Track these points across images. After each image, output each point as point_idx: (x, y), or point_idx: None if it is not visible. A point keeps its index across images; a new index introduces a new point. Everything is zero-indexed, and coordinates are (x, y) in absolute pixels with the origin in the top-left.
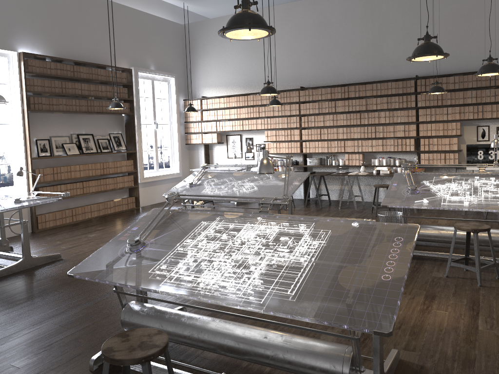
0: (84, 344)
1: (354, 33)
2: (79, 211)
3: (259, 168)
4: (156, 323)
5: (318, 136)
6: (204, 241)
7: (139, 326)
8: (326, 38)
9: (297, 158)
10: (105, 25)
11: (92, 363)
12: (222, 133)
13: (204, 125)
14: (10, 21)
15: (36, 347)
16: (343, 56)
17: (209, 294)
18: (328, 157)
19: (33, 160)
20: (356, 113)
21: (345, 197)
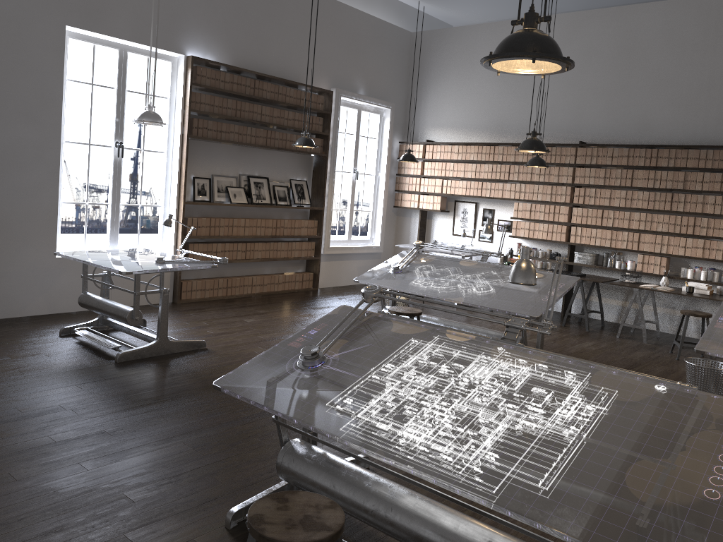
0: (221, 484)
1: (679, 66)
2: (236, 283)
3: (512, 274)
4: (326, 480)
5: (598, 221)
6: (412, 371)
7: (301, 478)
8: (632, 71)
9: (560, 250)
10: (304, 26)
11: (230, 517)
12: (450, 197)
13: (424, 183)
14: (182, 13)
15: (158, 475)
16: (657, 101)
17: (413, 460)
18: (609, 254)
19: (187, 205)
20: (666, 193)
21: (629, 320)
